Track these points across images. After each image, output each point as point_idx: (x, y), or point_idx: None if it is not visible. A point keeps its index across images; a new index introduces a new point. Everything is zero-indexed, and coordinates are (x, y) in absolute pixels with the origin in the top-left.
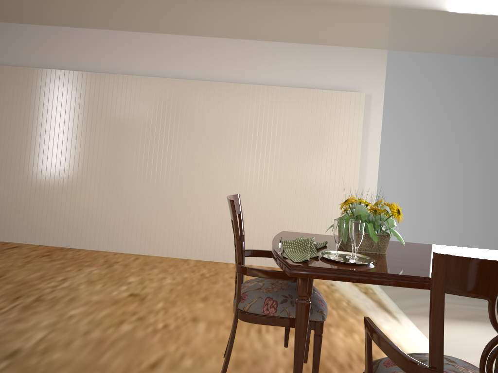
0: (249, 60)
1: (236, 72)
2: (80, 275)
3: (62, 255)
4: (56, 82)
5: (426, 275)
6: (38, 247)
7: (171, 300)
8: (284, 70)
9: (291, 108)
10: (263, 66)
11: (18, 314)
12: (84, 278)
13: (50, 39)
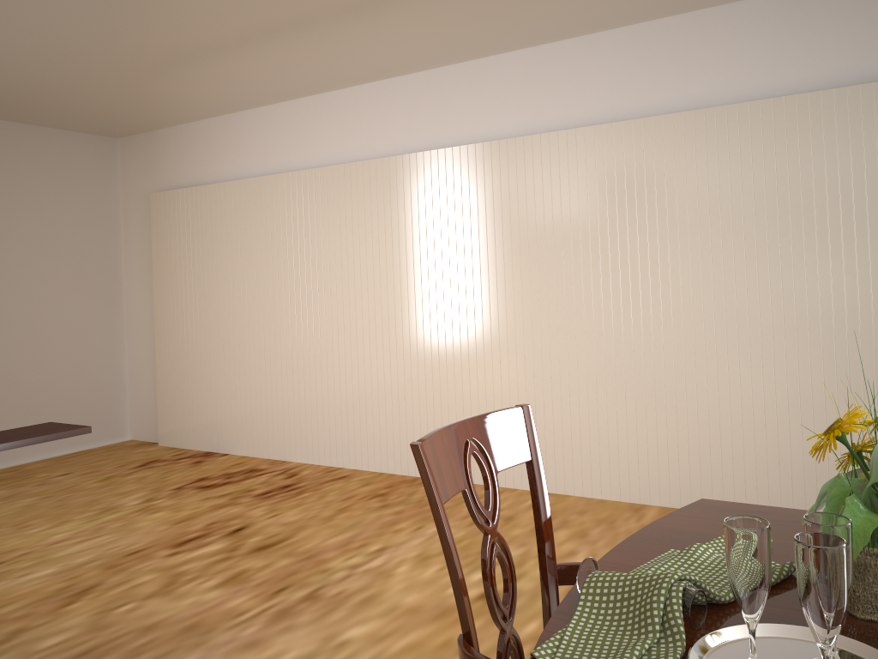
0: (725, 52)
1: (697, 84)
2: (413, 541)
3: (406, 495)
4: (371, 183)
5: None
6: (376, 478)
7: None
8: (817, 52)
9: (845, 138)
10: (762, 56)
11: (259, 630)
12: (417, 549)
13: (356, 109)
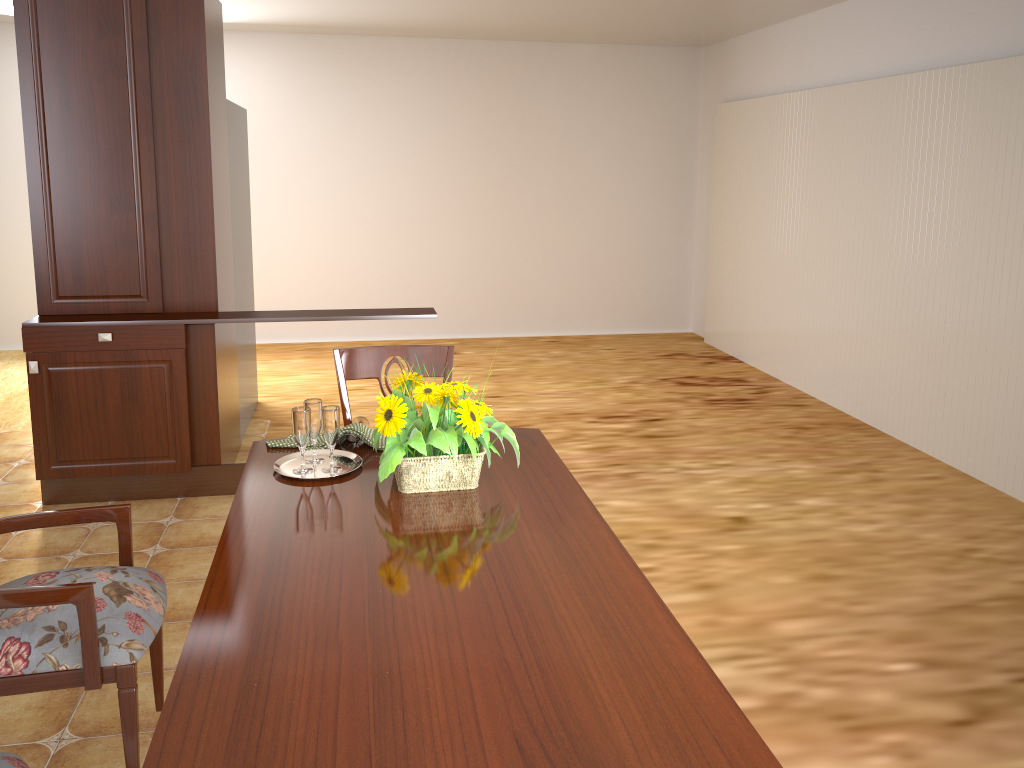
0: None
1: None
2: (759, 468)
3: (824, 435)
4: (864, 107)
5: (244, 511)
6: (825, 414)
7: (766, 551)
8: None
9: None
10: None
11: None
12: (751, 473)
13: (867, 21)
